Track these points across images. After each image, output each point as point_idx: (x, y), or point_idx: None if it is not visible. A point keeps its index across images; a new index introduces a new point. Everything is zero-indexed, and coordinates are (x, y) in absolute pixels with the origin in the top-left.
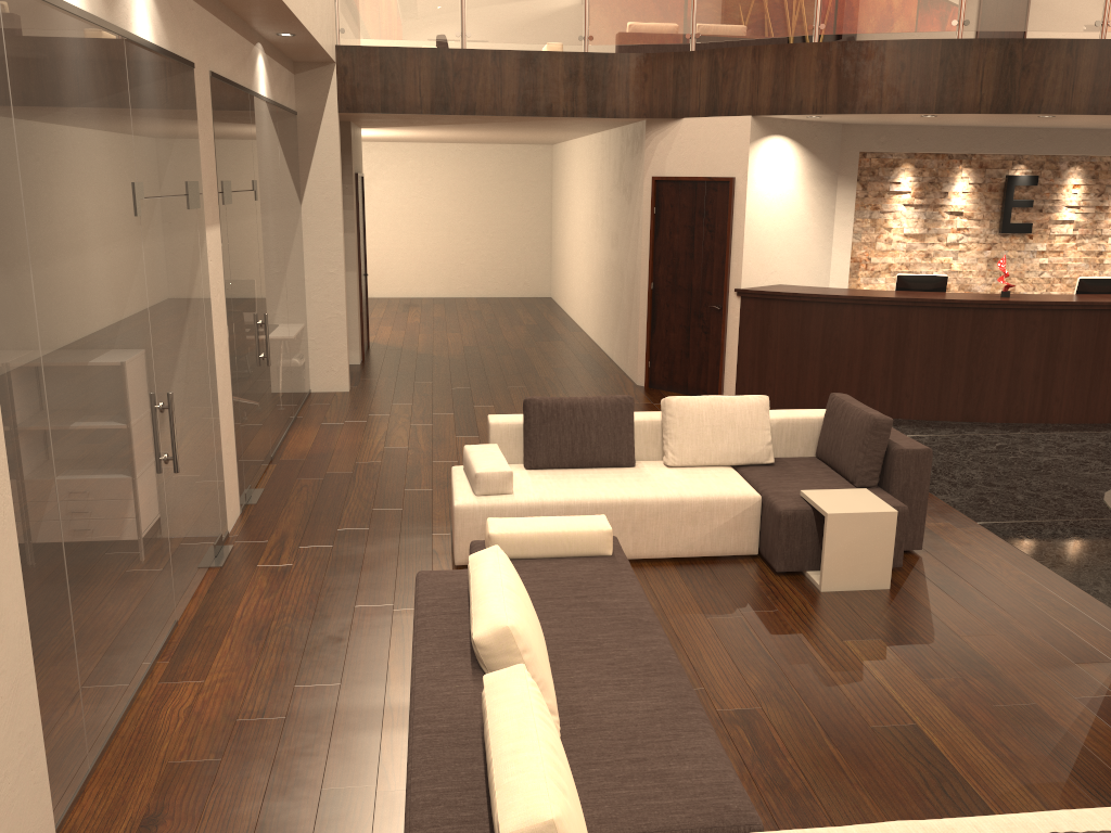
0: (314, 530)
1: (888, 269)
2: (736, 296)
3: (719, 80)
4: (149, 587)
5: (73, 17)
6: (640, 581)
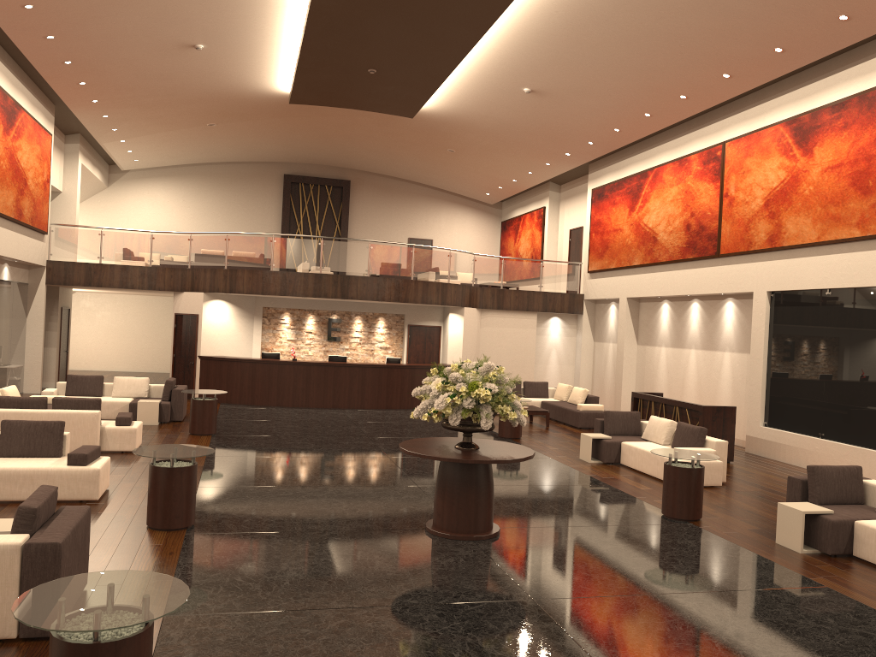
0: None
1: (281, 353)
2: (199, 358)
3: (194, 279)
4: None
5: None
6: None
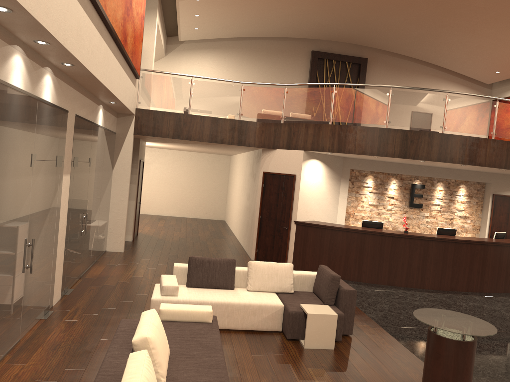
0: (91, 307)
1: (362, 218)
2: (294, 224)
3: (292, 135)
4: (9, 320)
5: (17, 91)
6: (228, 338)
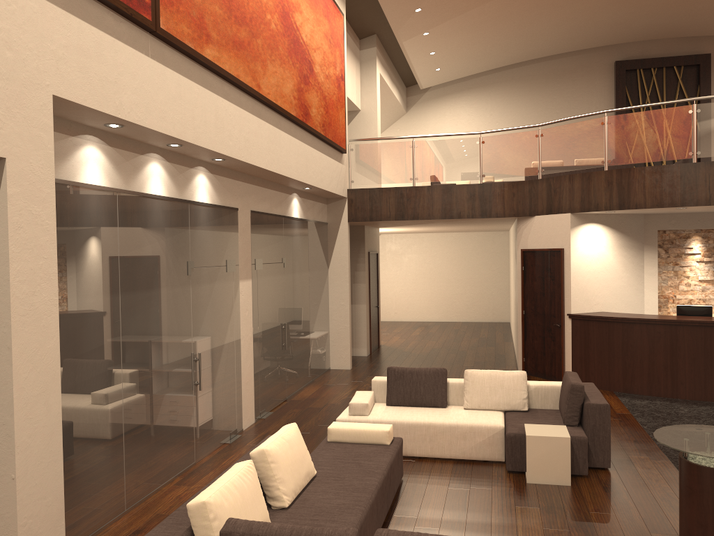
0: None
1: (689, 302)
2: (568, 318)
3: (552, 194)
4: (176, 440)
5: (157, 199)
6: (427, 468)
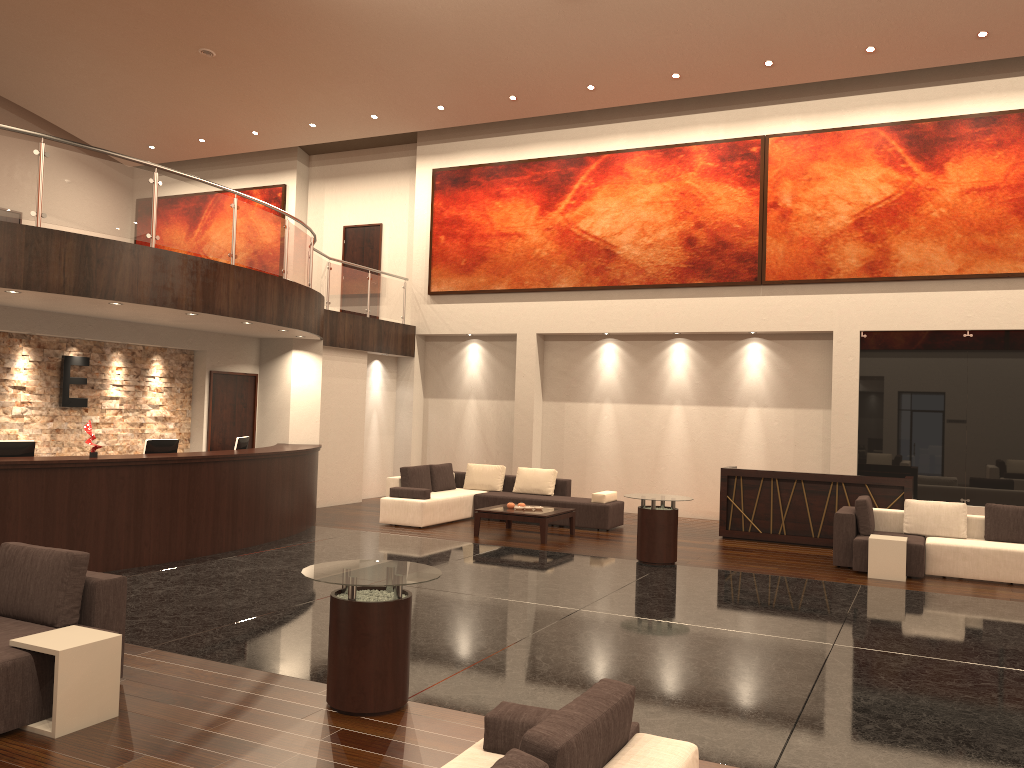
0: None
1: None
2: None
3: None
4: None
5: None
6: None
